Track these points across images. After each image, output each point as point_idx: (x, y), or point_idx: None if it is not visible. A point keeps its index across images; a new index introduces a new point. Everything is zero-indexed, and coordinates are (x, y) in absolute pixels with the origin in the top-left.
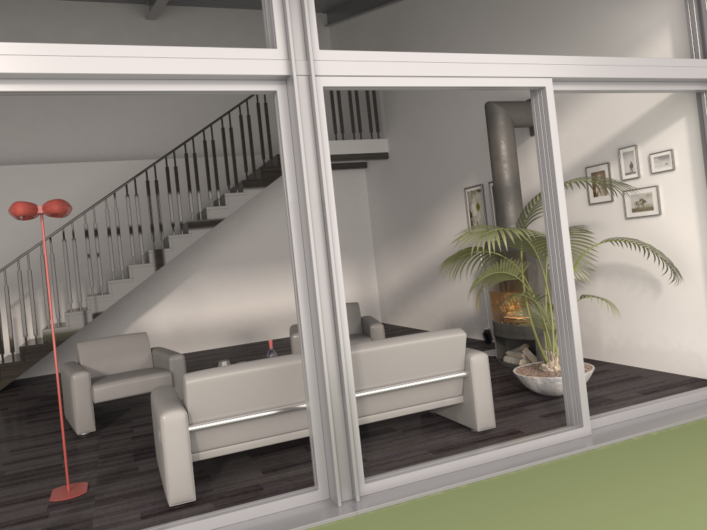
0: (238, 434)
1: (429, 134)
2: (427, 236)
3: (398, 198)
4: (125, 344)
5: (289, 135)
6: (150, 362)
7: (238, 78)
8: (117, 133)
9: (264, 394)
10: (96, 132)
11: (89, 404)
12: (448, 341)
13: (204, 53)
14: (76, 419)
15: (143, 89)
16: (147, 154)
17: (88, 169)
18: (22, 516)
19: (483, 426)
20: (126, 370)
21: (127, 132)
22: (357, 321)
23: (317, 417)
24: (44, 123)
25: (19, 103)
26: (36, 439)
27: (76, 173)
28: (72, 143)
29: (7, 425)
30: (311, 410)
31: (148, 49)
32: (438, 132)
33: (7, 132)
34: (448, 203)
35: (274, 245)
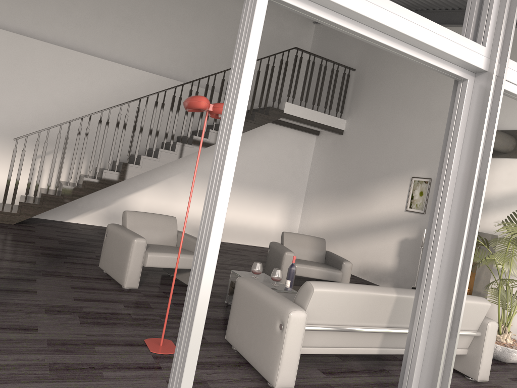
0: (326, 340)
1: (389, 128)
2: (362, 201)
3: (343, 166)
4: (160, 222)
5: (466, 118)
6: (175, 242)
7: (451, 60)
8: (145, 50)
9: (357, 313)
10: (130, 44)
11: (140, 266)
12: (478, 307)
13: (443, 32)
14: (127, 275)
15: (391, 45)
16: (162, 73)
17: (124, 71)
18: (136, 361)
19: (482, 378)
20: (157, 243)
21: (153, 52)
22: (323, 254)
23: (422, 350)
24: (94, 24)
25: (80, 3)
26: (85, 282)
27: (115, 71)
28: (111, 46)
29: (47, 259)
30: (420, 343)
31: (411, 14)
32: (399, 130)
33: (65, 22)
34: (391, 183)
35: (238, 171)
